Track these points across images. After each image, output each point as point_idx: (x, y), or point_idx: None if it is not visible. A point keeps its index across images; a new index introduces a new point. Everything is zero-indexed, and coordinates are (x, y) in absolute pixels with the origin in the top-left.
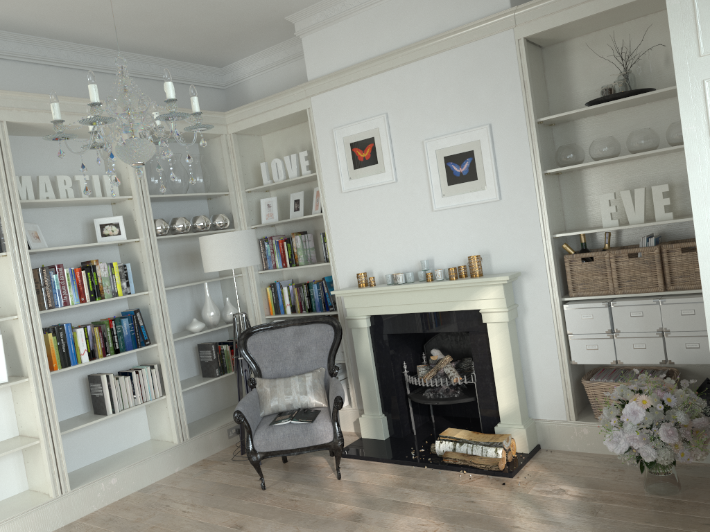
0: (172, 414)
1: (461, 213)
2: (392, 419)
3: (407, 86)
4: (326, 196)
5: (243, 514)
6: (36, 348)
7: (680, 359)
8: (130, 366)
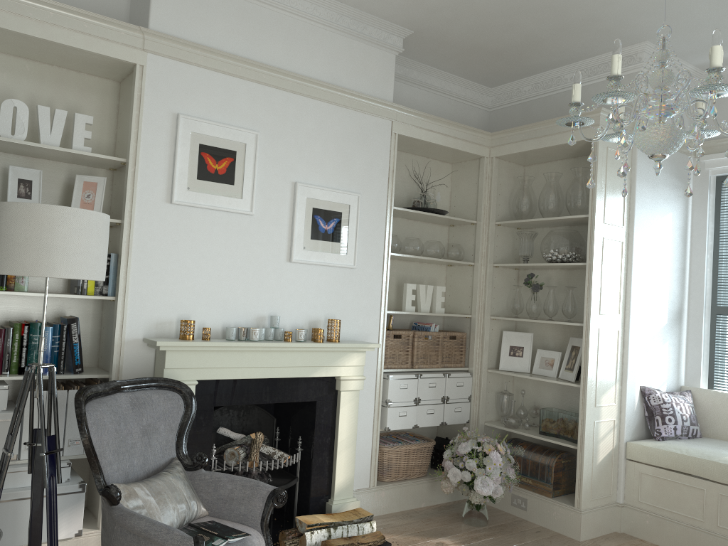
0: None
1: (317, 271)
2: None
3: (288, 116)
4: (137, 198)
5: None
6: None
7: (450, 420)
8: None
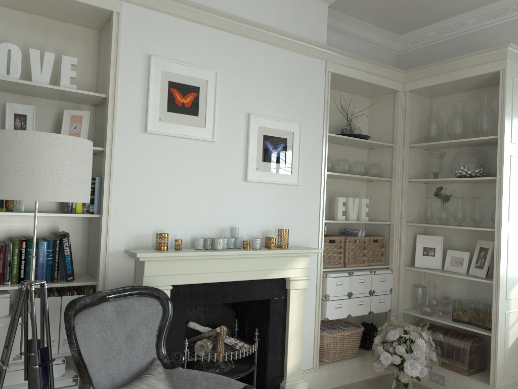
0: None
1: (267, 188)
2: None
3: (242, 57)
4: (117, 128)
5: None
6: None
7: (376, 309)
8: None
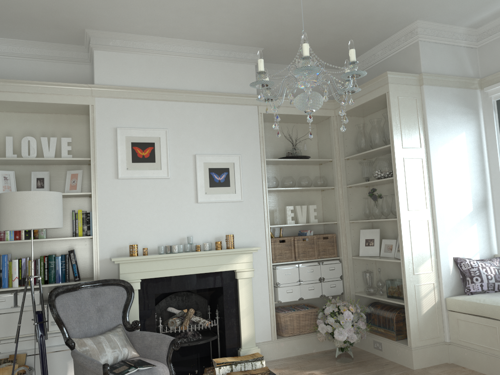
0: None
1: (216, 206)
2: None
3: (186, 116)
4: (98, 179)
5: None
6: None
7: (328, 293)
8: None
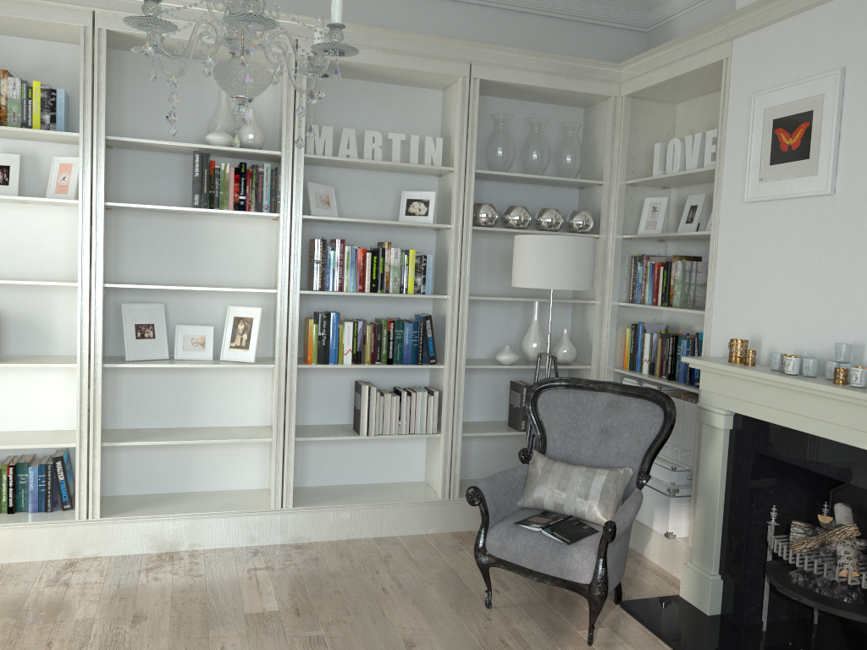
0: (442, 460)
1: None
2: (730, 589)
3: None
4: (721, 204)
5: (433, 629)
6: (288, 332)
7: None
8: (417, 384)
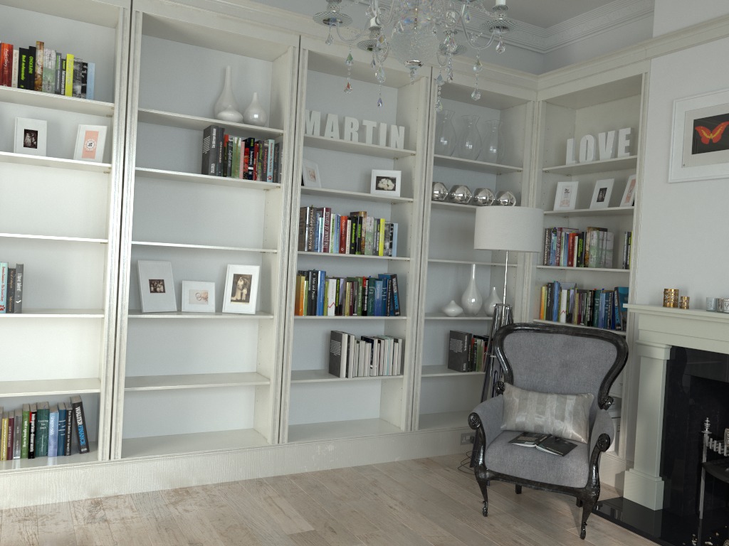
0: (405, 397)
1: None
2: (672, 488)
3: None
4: (643, 185)
5: (453, 536)
6: (286, 287)
7: None
8: (374, 334)
